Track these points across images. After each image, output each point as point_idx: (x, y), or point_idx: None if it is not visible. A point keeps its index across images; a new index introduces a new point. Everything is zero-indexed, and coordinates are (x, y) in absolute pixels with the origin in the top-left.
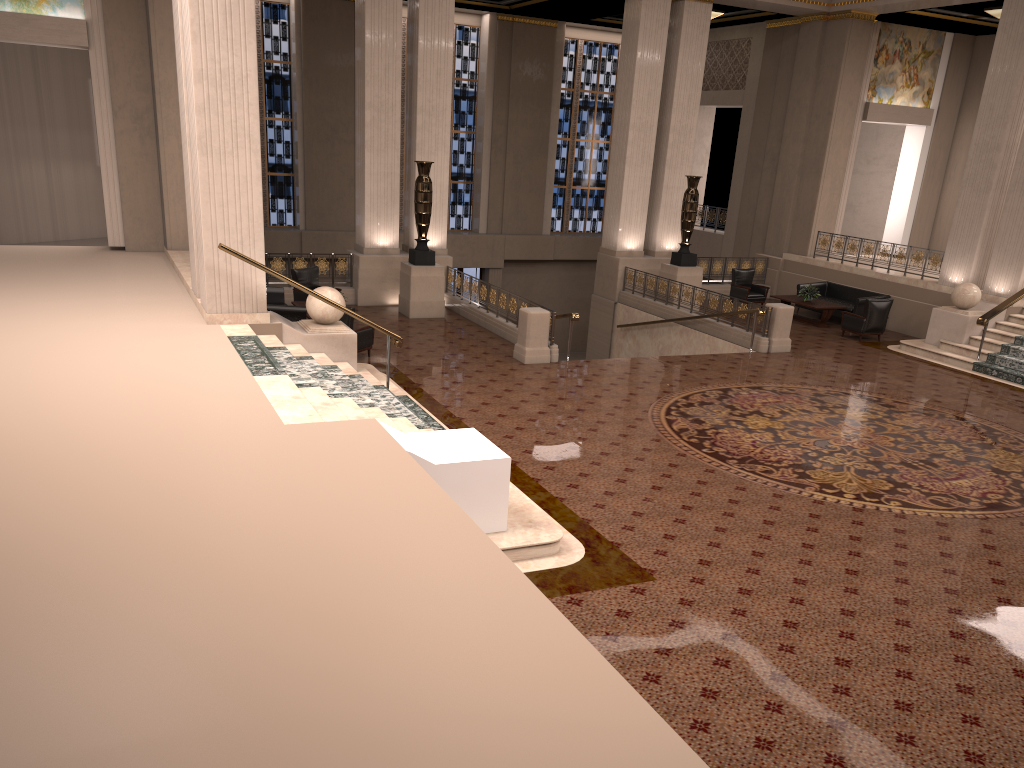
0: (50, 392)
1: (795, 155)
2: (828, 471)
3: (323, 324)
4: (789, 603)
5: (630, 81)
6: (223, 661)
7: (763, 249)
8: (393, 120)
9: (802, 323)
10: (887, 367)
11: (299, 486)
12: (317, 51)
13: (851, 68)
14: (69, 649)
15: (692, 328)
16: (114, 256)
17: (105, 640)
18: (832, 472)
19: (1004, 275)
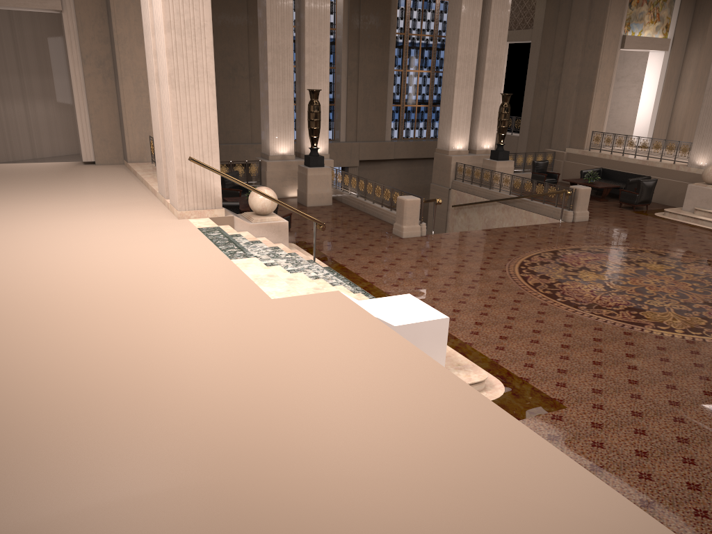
0: (80, 280)
1: (573, 76)
2: (655, 312)
3: (261, 215)
4: (674, 422)
5: (457, 24)
6: (317, 523)
7: (550, 145)
8: (288, 59)
9: None
10: (661, 229)
11: (307, 352)
12: (220, 10)
13: (615, 10)
14: (183, 519)
15: (512, 206)
16: (88, 169)
17: (210, 507)
18: (658, 312)
19: None
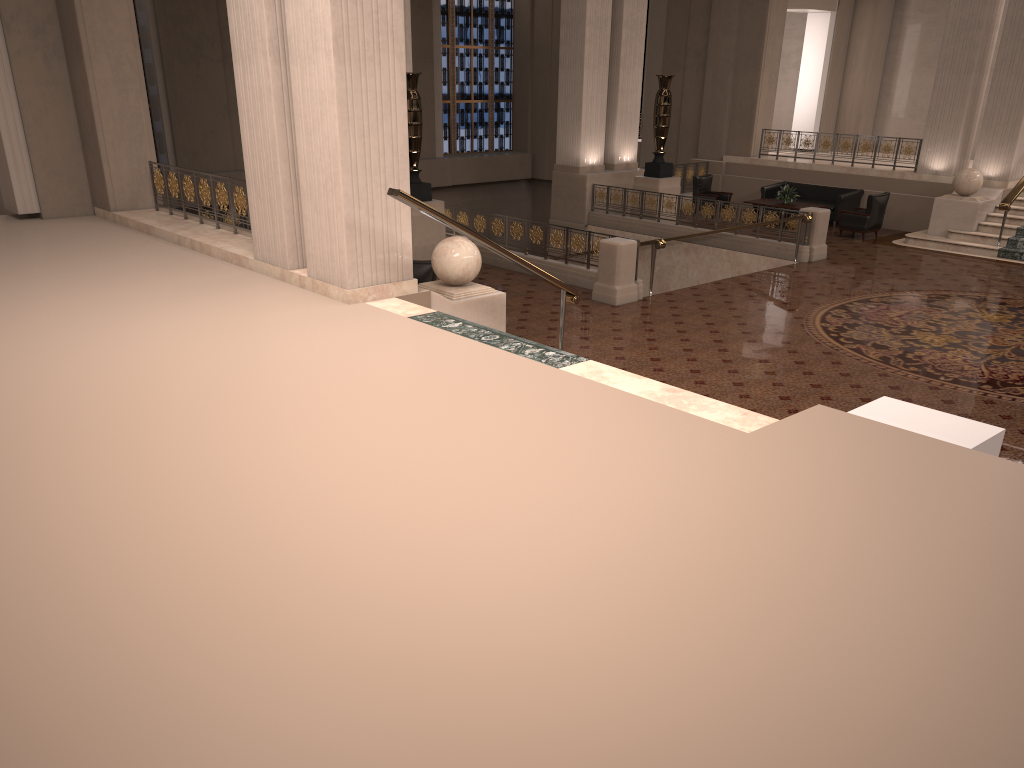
0: (364, 439)
1: (728, 48)
2: None
3: (455, 286)
4: None
5: None
6: None
7: (694, 153)
8: None
9: (785, 227)
10: (929, 263)
11: (978, 527)
12: None
13: None
14: None
15: (702, 244)
16: (41, 227)
17: None
18: None
19: (994, 158)
